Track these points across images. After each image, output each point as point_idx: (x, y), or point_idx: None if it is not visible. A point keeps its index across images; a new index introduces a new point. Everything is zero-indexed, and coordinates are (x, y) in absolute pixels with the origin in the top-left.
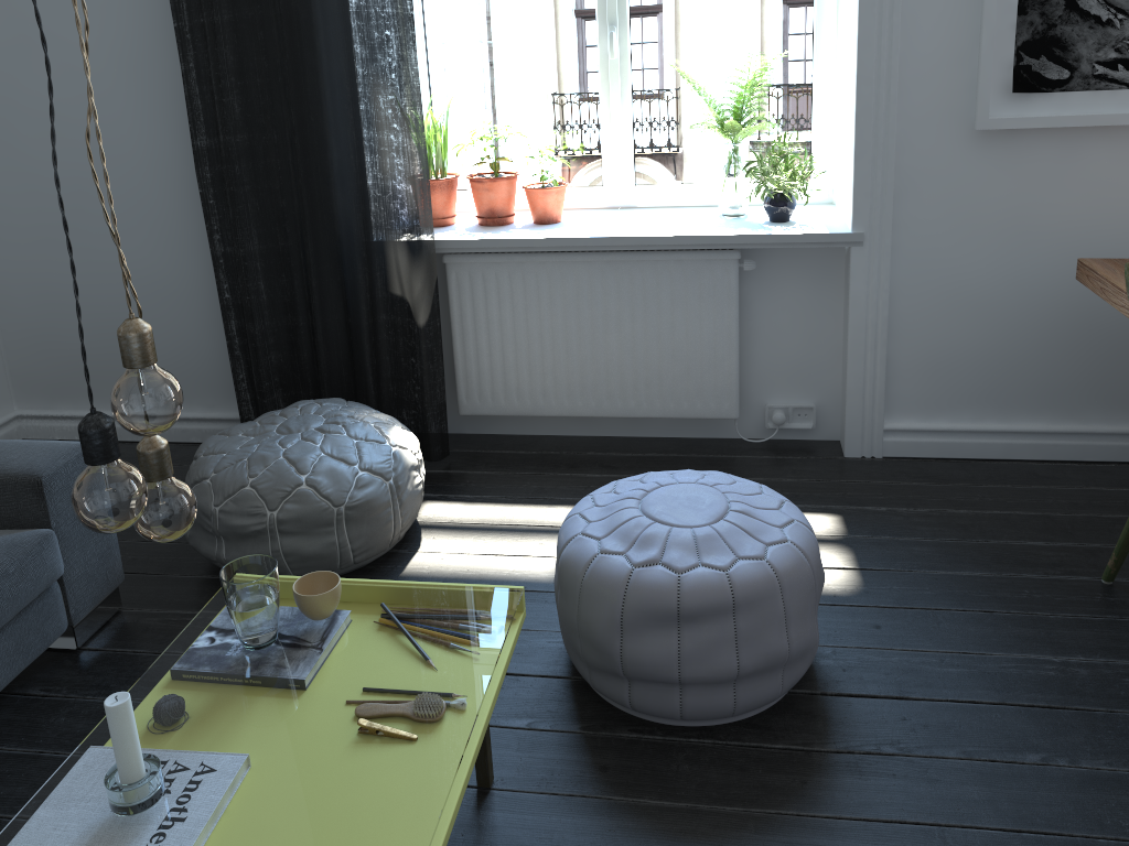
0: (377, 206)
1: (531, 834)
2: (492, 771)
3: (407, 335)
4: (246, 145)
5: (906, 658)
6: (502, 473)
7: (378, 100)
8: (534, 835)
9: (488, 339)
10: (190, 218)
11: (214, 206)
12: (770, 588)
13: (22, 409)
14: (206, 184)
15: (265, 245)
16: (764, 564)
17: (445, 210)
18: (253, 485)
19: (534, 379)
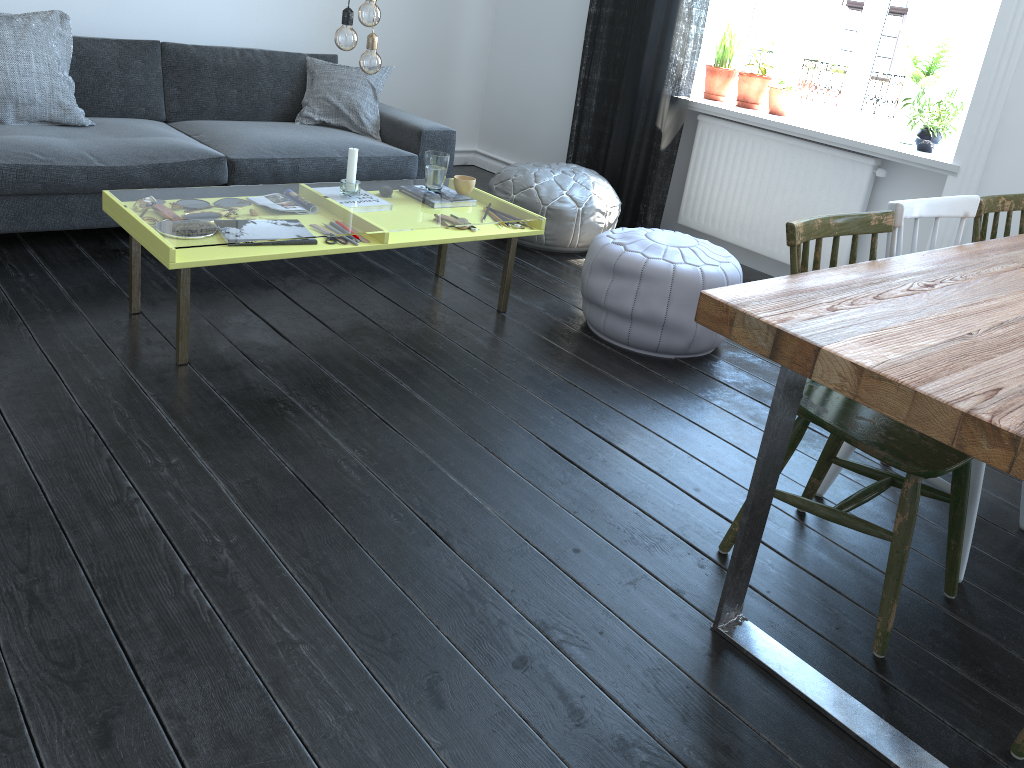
0: (664, 69)
1: (497, 326)
2: (505, 306)
3: (655, 155)
4: (610, 16)
5: (758, 382)
6: None
7: (683, 2)
8: (497, 326)
9: (706, 178)
10: (580, 57)
11: (587, 49)
12: (664, 276)
13: (478, 148)
14: (587, 35)
15: (602, 78)
16: (671, 265)
17: (718, 90)
18: (512, 179)
19: (724, 213)
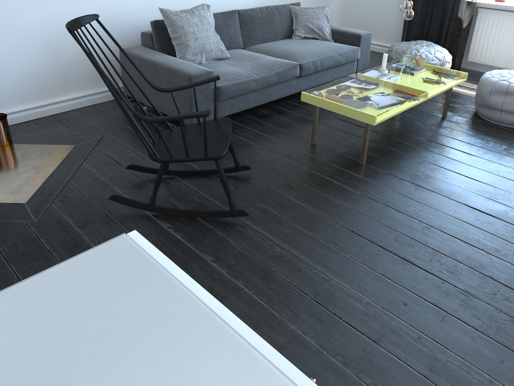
0: None
1: (451, 125)
2: (446, 115)
3: (458, 30)
4: None
5: None
6: (474, 78)
7: None
8: (451, 125)
9: (484, 38)
10: None
11: None
12: None
13: None
14: None
15: None
16: None
17: None
18: None
19: (495, 53)
